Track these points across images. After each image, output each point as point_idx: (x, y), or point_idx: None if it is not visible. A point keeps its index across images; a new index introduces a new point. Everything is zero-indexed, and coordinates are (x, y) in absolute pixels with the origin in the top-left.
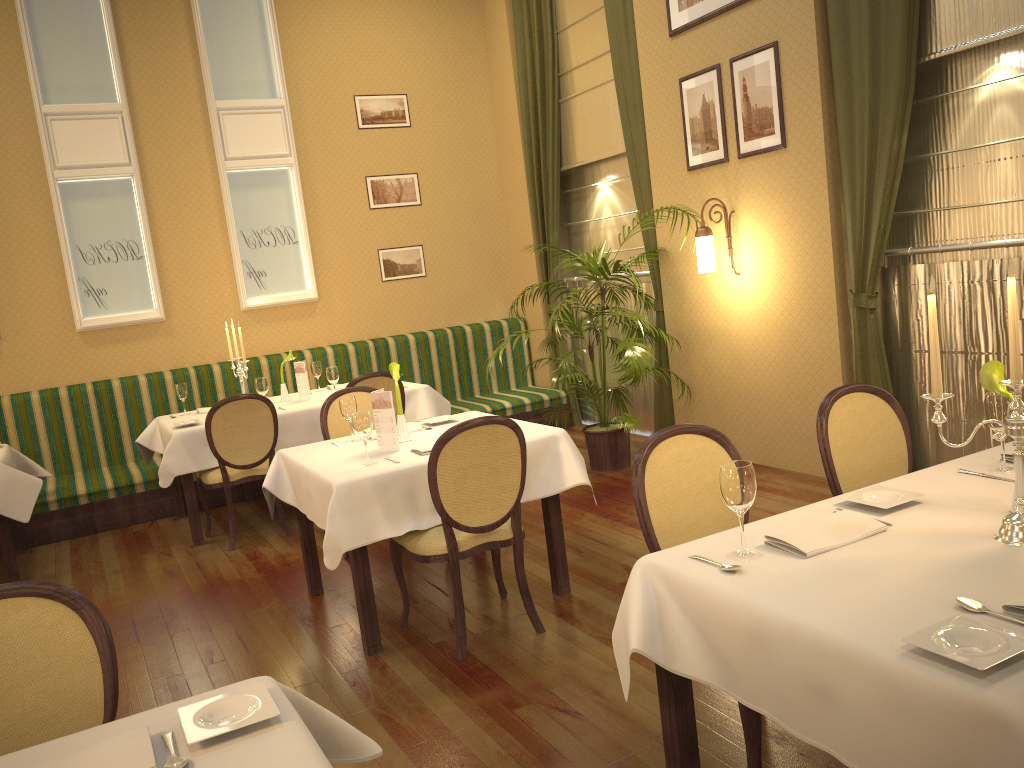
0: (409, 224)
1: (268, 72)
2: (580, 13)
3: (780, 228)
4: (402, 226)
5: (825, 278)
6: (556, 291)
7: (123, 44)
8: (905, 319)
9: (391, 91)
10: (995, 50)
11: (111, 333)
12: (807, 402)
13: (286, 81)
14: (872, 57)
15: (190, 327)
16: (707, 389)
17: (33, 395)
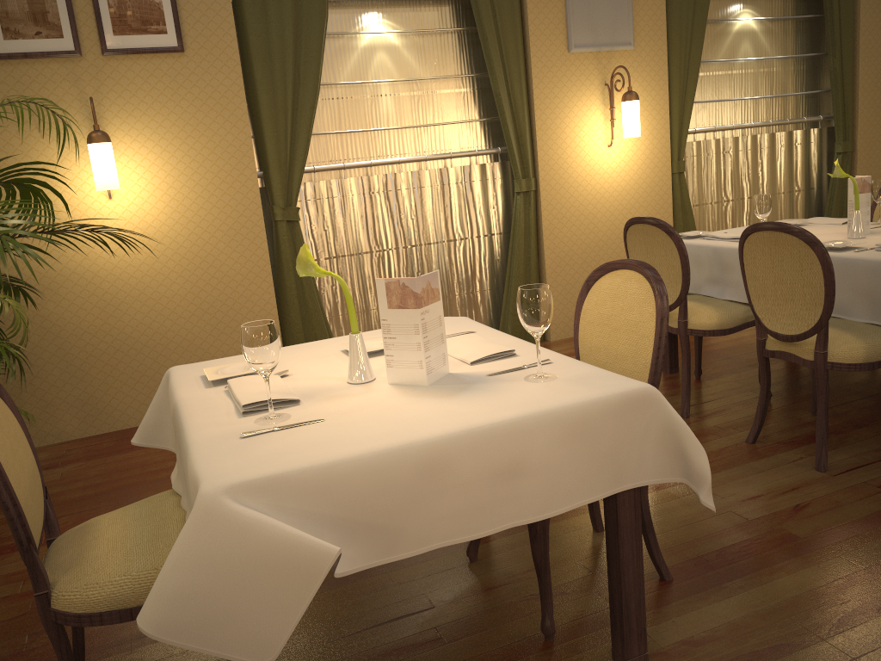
0: None
1: None
2: None
3: (179, 142)
4: None
5: (248, 194)
6: None
7: None
8: (312, 231)
9: None
10: (372, 7)
11: None
12: (230, 329)
13: None
14: None
15: None
16: (52, 356)
17: None
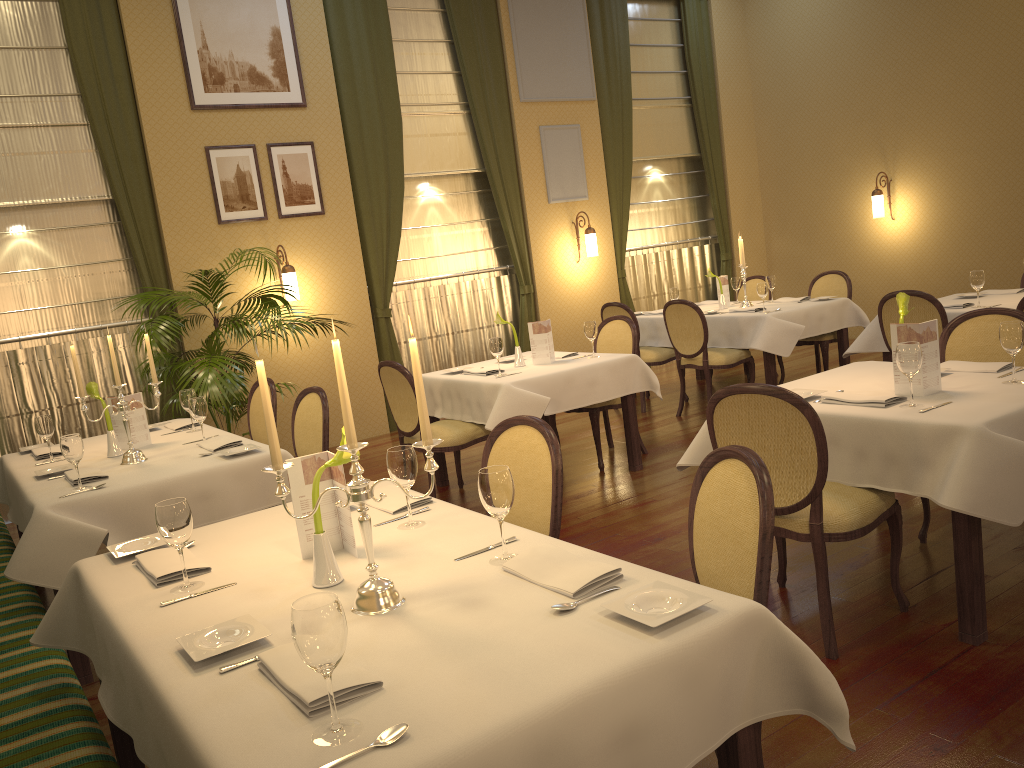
0: None
1: None
2: None
3: (322, 270)
4: None
5: (362, 301)
6: None
7: None
8: (395, 324)
9: None
10: (426, 180)
11: None
12: (353, 389)
13: None
14: (385, 168)
15: None
16: None
17: None
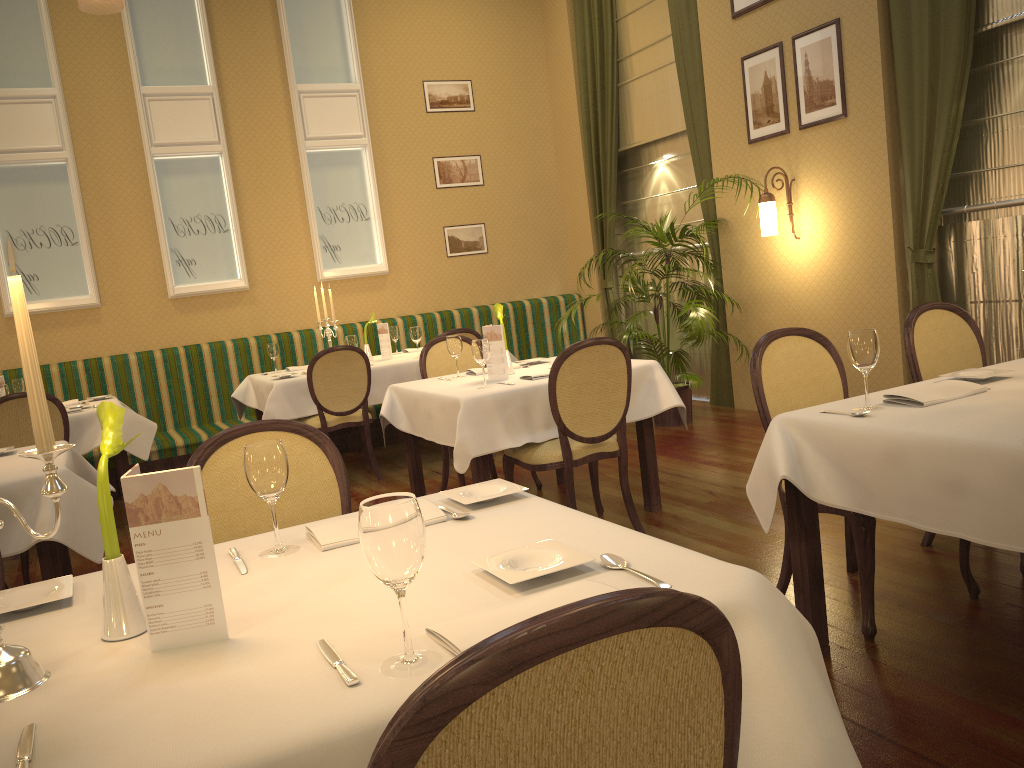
0: (472, 203)
1: (344, 58)
2: (640, 1)
3: (840, 193)
4: (466, 205)
5: (884, 237)
6: (612, 267)
7: (214, 31)
8: (961, 273)
9: (457, 77)
10: None
11: (200, 301)
12: None
13: (361, 67)
14: (932, 29)
15: (271, 297)
16: None
17: (131, 356)
